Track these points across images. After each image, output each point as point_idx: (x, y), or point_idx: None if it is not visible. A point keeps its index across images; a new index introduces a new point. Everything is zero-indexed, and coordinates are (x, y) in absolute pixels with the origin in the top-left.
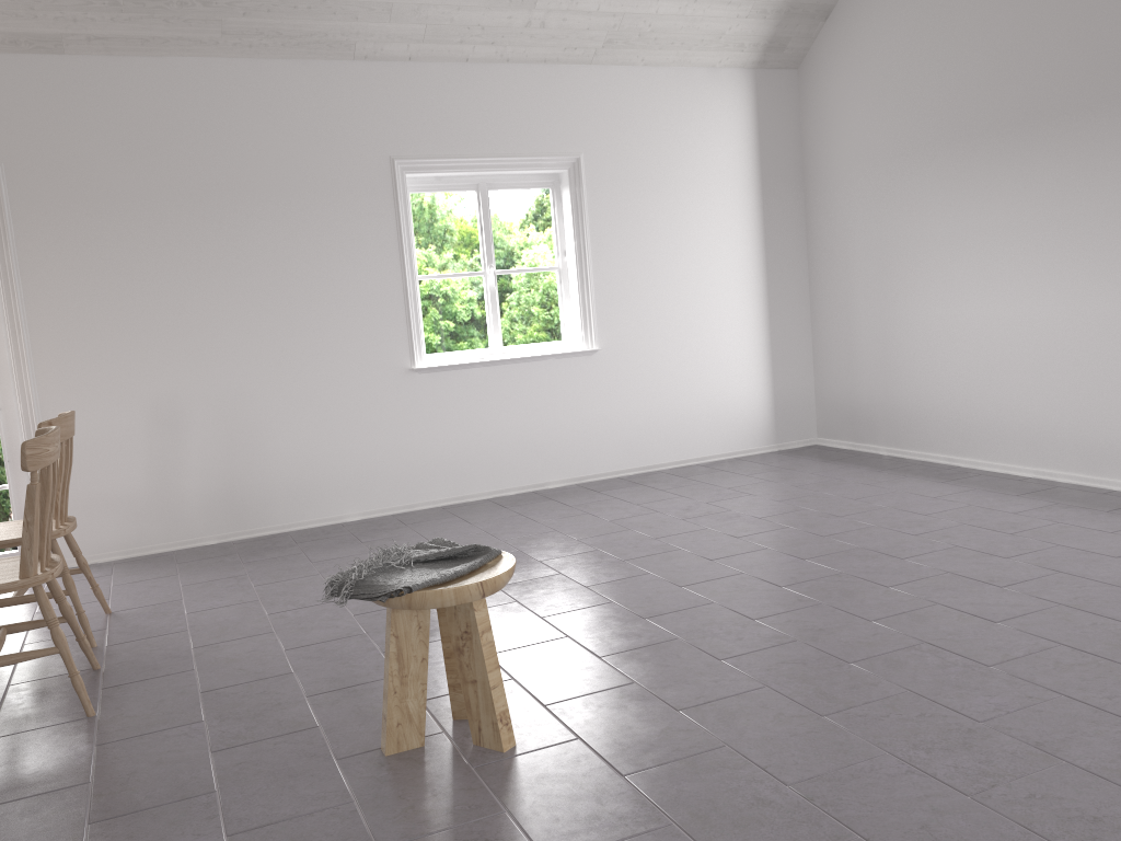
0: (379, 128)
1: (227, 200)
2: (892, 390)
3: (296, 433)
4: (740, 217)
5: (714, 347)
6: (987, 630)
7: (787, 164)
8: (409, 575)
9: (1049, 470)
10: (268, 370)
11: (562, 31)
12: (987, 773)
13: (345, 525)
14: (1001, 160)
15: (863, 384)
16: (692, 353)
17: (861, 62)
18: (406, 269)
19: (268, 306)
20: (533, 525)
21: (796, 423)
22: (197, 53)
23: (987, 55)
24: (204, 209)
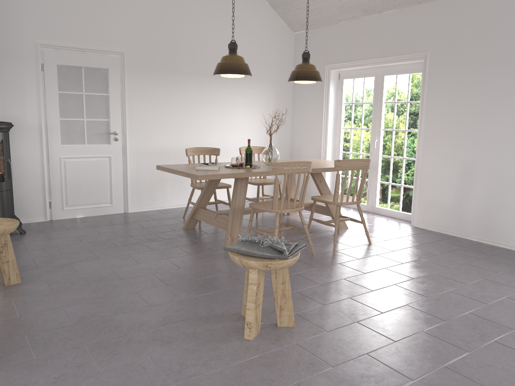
0: None
1: None
2: None
3: None
4: None
5: None
6: None
7: None
8: (251, 247)
9: None
10: None
11: None
12: None
13: None
14: None
15: None
16: None
17: None
18: None
19: None
20: None
21: None
22: None
23: None
24: (509, 66)
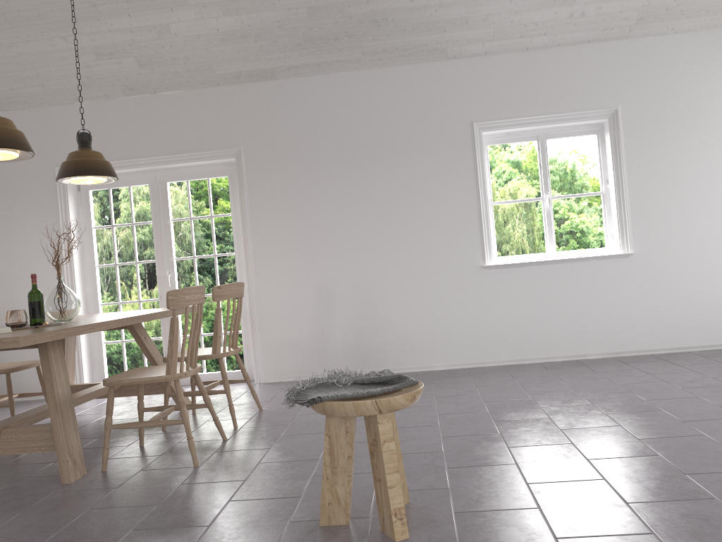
0: (463, 103)
1: (364, 158)
2: None
3: (402, 307)
4: None
5: None
6: None
7: None
8: (339, 391)
9: None
10: (386, 265)
11: (599, 16)
12: None
13: (432, 372)
14: None
15: None
16: (721, 256)
17: None
18: (480, 197)
19: (387, 223)
20: (557, 382)
21: None
22: (349, 68)
23: None
24: (350, 164)
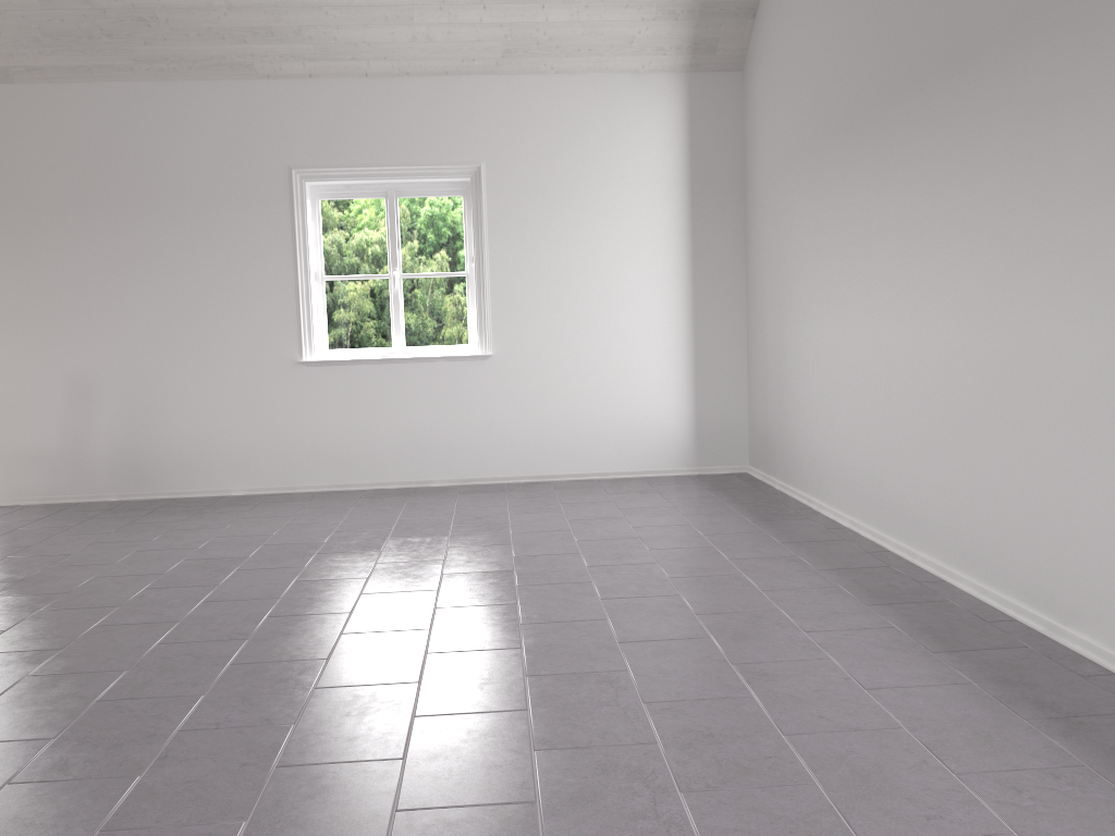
0: (279, 140)
1: (140, 205)
2: (783, 419)
3: (190, 411)
4: (663, 227)
5: (625, 361)
6: (400, 658)
7: (725, 172)
8: None
9: (859, 521)
10: (169, 354)
11: (452, 43)
12: (66, 770)
13: (224, 497)
14: (837, 167)
15: (770, 411)
16: (599, 365)
17: (771, 62)
18: (299, 270)
19: (172, 297)
20: (339, 515)
21: (722, 447)
22: (119, 78)
23: (831, 50)
24: (120, 212)
